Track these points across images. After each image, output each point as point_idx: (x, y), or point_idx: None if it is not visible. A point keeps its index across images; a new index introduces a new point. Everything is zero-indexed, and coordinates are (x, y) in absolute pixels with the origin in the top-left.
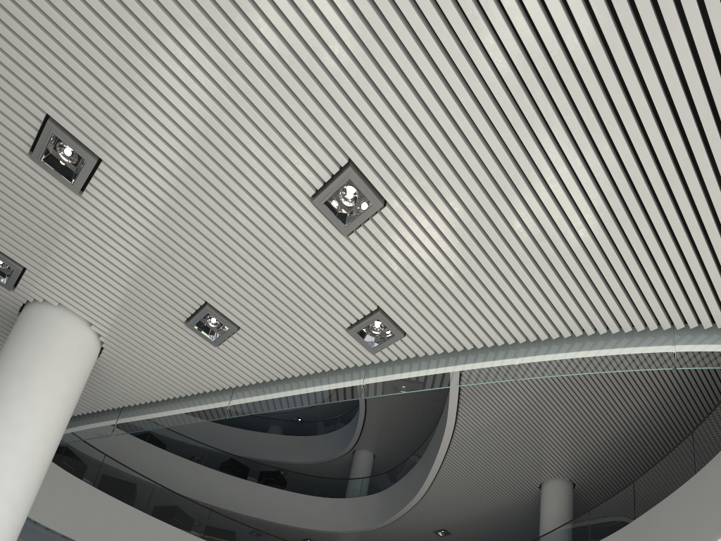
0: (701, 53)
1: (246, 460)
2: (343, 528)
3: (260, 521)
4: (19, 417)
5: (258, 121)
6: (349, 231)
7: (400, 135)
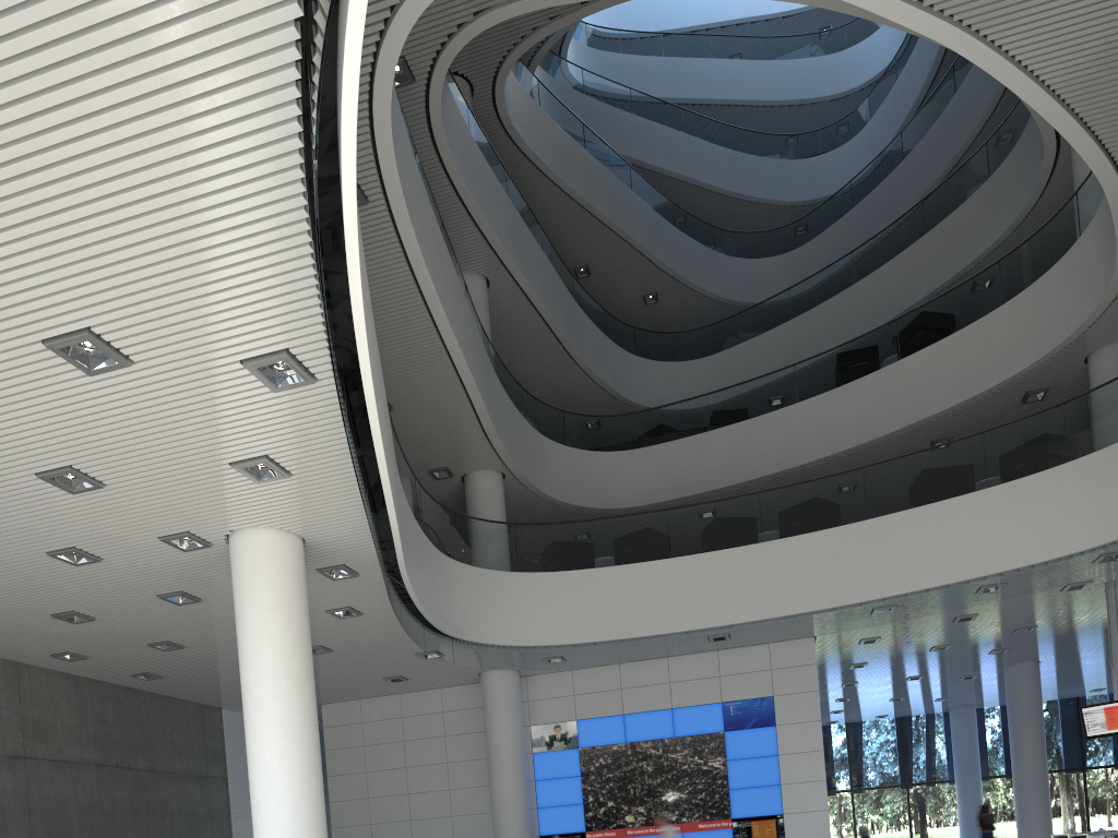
0: None
1: (859, 339)
2: (1064, 334)
3: (920, 426)
4: (251, 651)
5: (11, 383)
6: (124, 362)
7: (2, 304)
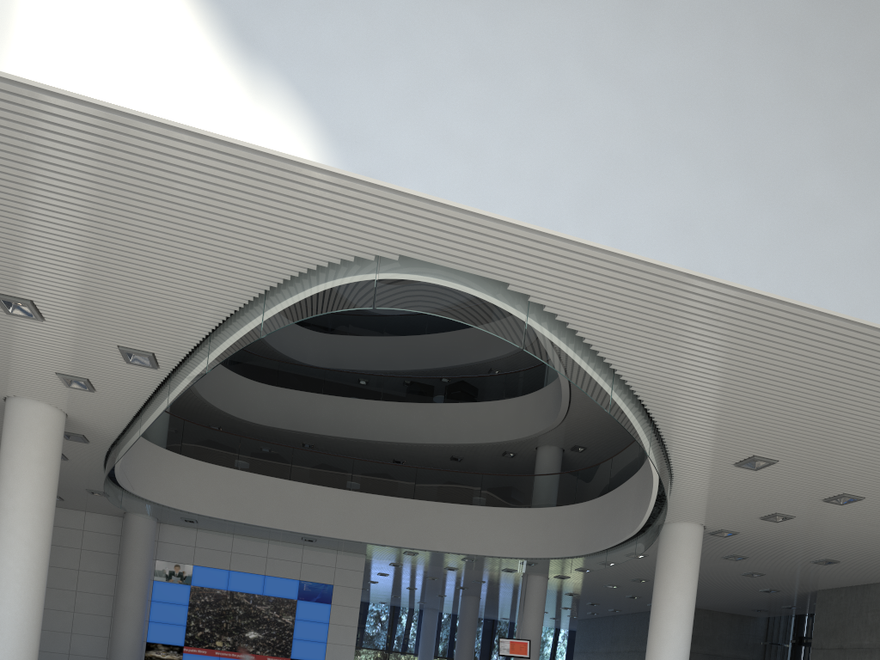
0: (7, 185)
1: (425, 379)
2: (529, 432)
3: (448, 446)
4: (13, 486)
5: None
6: (40, 319)
7: None
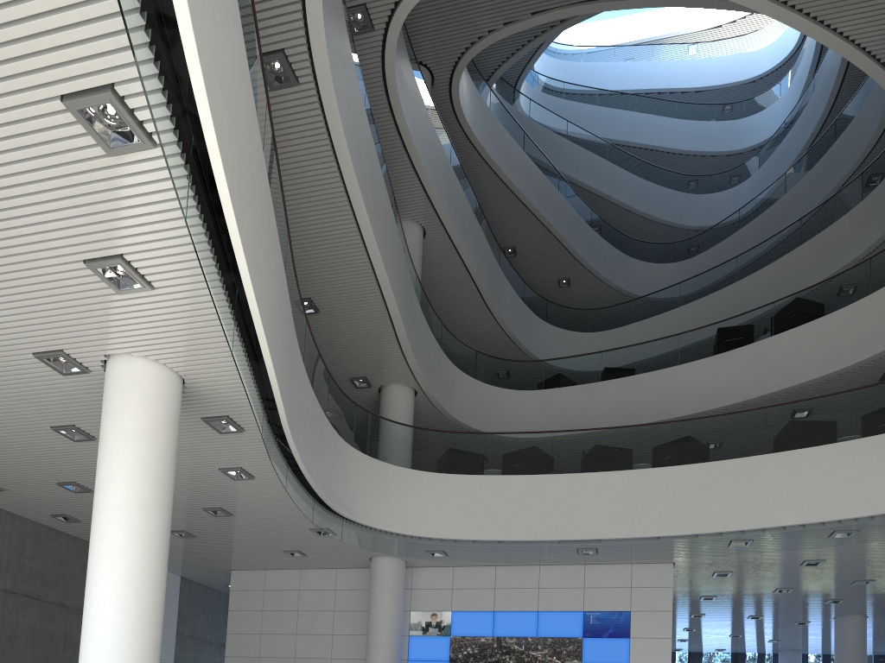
0: None
1: (739, 317)
2: None
3: (785, 394)
4: (105, 476)
5: None
6: None
7: None
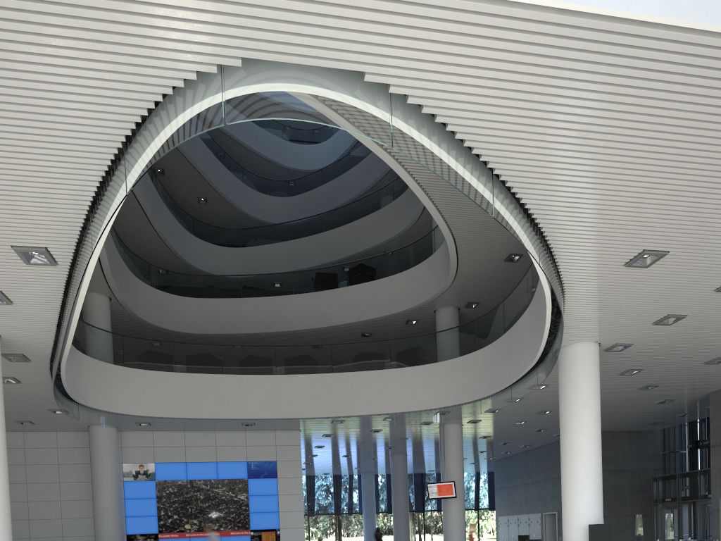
0: None
1: (328, 268)
2: (426, 297)
3: (357, 324)
4: None
5: None
6: None
7: None
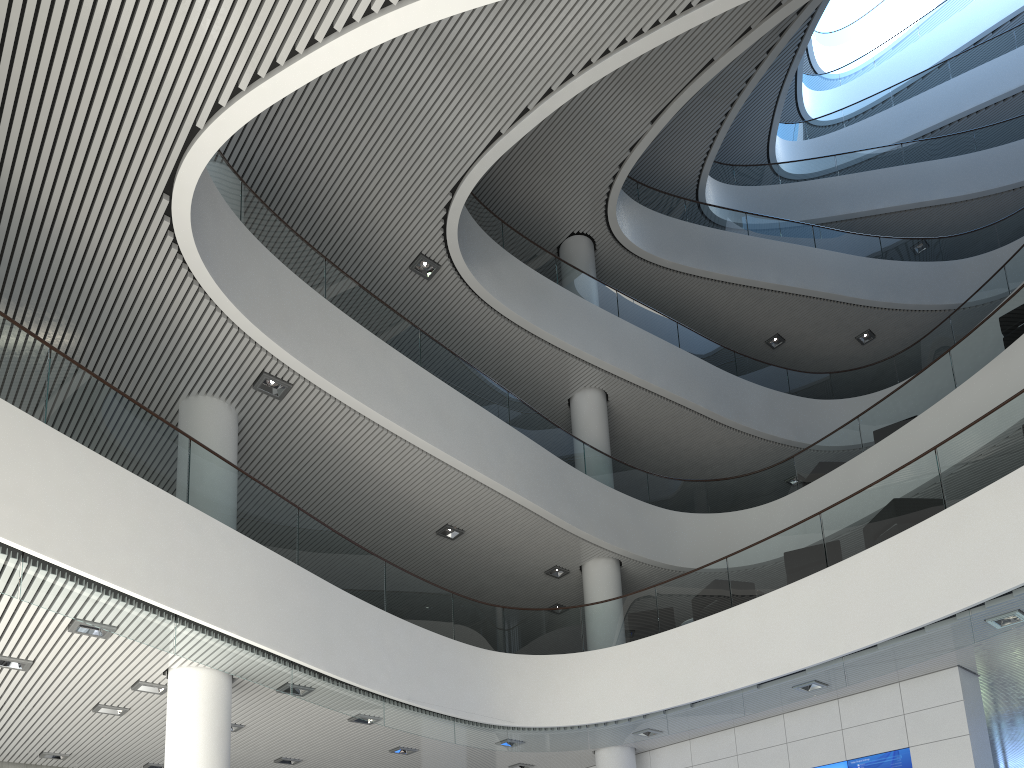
0: None
1: (1021, 291)
2: None
3: None
4: None
5: None
6: None
7: None
